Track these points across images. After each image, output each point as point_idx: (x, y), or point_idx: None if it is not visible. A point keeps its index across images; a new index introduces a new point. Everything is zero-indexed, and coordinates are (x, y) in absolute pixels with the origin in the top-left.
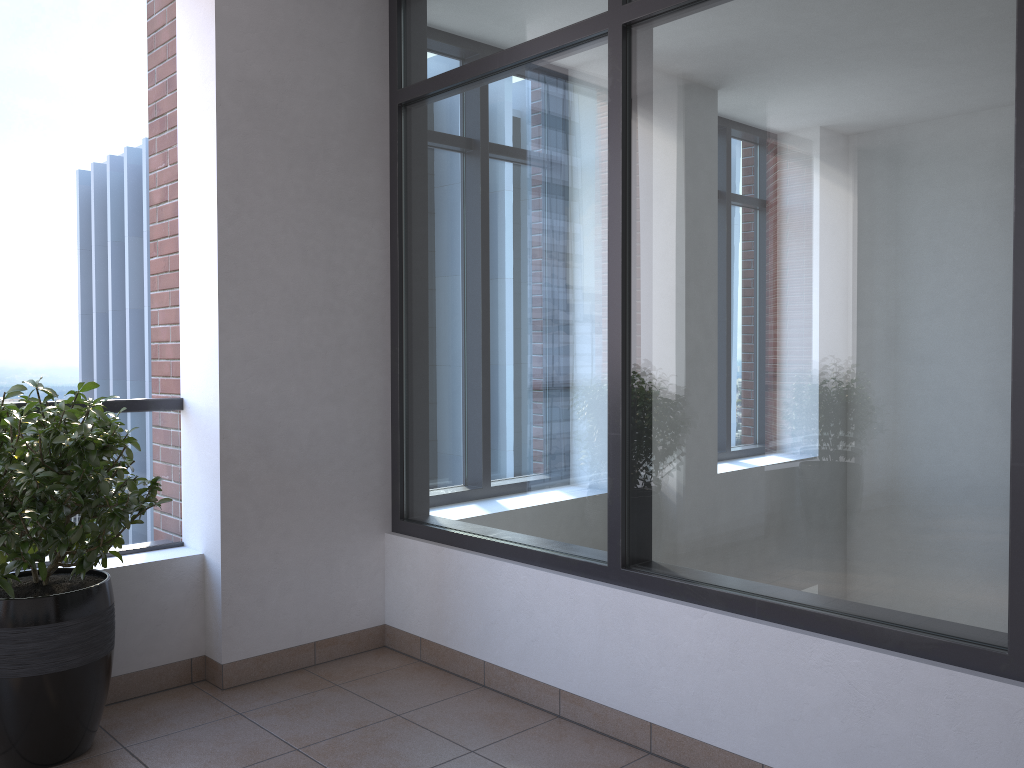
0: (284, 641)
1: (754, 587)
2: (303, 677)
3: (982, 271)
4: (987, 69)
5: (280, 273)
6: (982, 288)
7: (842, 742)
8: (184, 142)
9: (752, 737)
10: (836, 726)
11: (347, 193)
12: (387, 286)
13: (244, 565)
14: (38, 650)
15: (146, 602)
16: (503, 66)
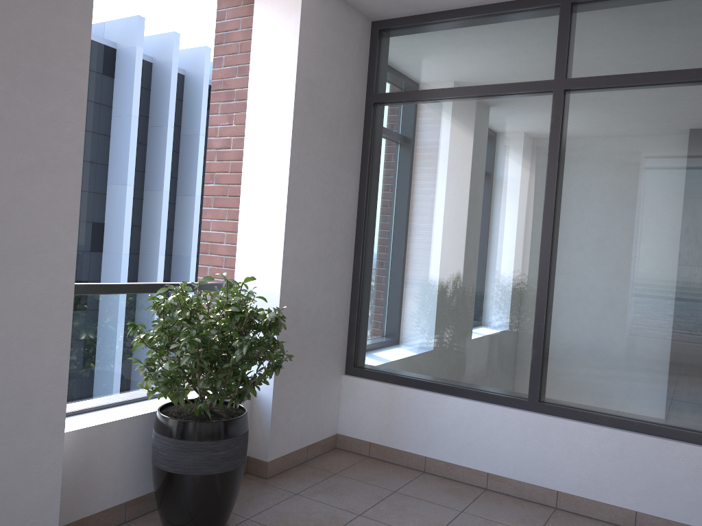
0: (295, 446)
1: (631, 414)
2: (308, 469)
3: None
4: None
5: (312, 206)
6: None
7: (690, 497)
8: (254, 112)
9: (630, 497)
10: (687, 489)
11: (344, 156)
12: (355, 217)
13: (282, 396)
14: (225, 455)
15: None
16: (467, 96)
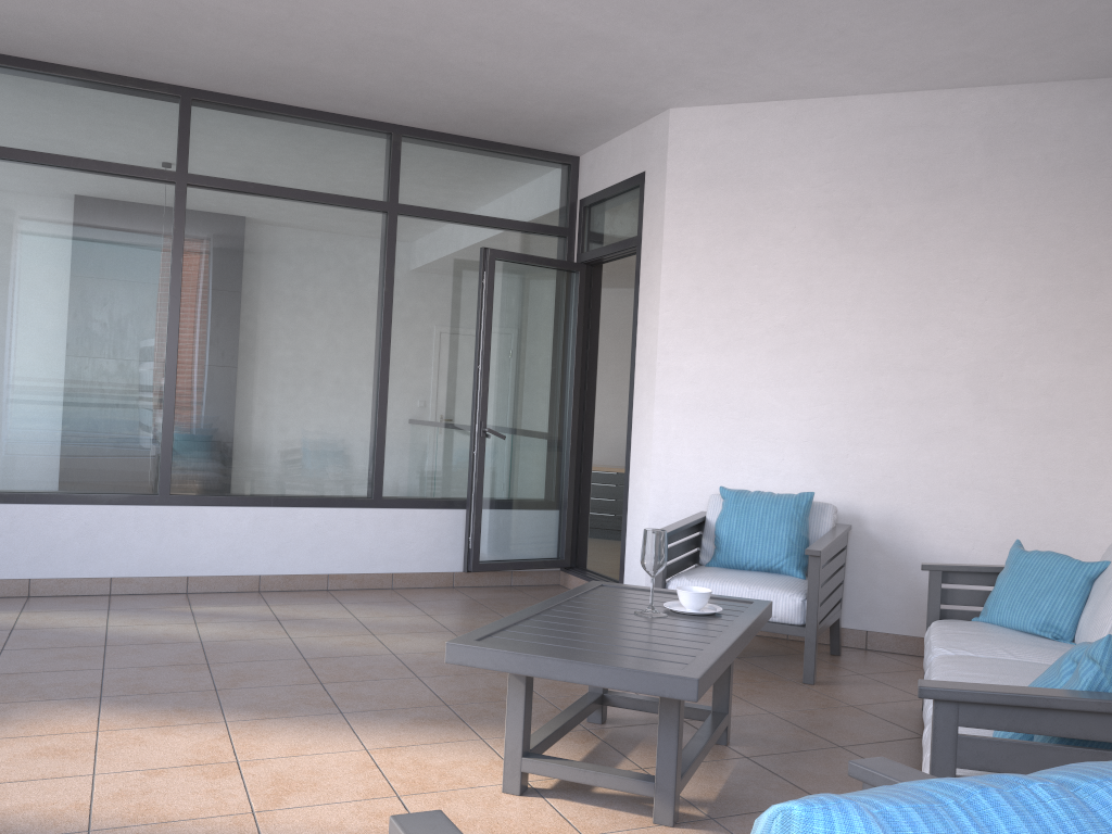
0: None
1: (22, 488)
2: None
3: (153, 335)
4: (159, 251)
5: None
6: (153, 343)
7: (80, 553)
8: None
9: (24, 566)
10: (77, 546)
11: None
12: None
13: None
14: None
15: None
16: None
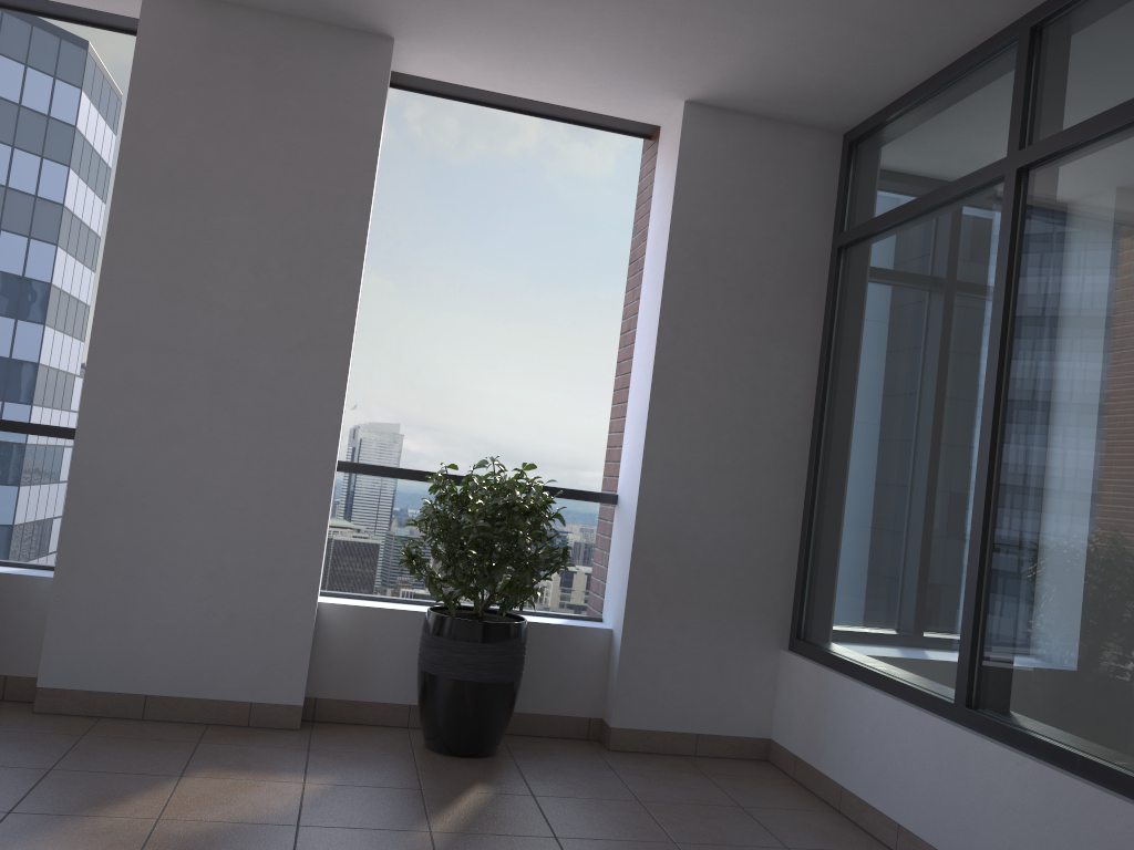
0: (668, 724)
1: (1080, 742)
2: (678, 760)
3: None
4: None
5: (705, 394)
6: None
7: None
8: (645, 281)
9: None
10: None
11: (778, 327)
12: (810, 414)
13: (641, 645)
14: (463, 660)
15: (560, 658)
16: (919, 210)
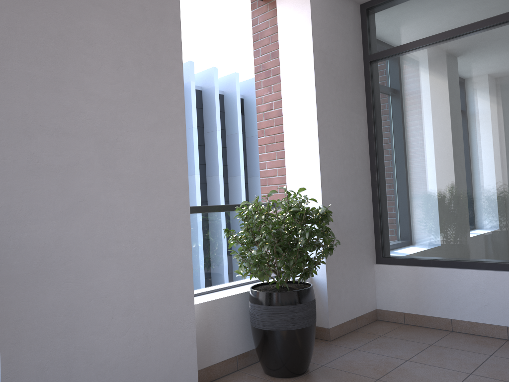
0: (347, 317)
1: None
2: (359, 334)
3: None
4: None
5: (336, 140)
6: None
7: None
8: (286, 80)
9: None
10: None
11: (353, 102)
12: (367, 146)
13: (333, 279)
14: (301, 316)
15: None
16: (443, 39)
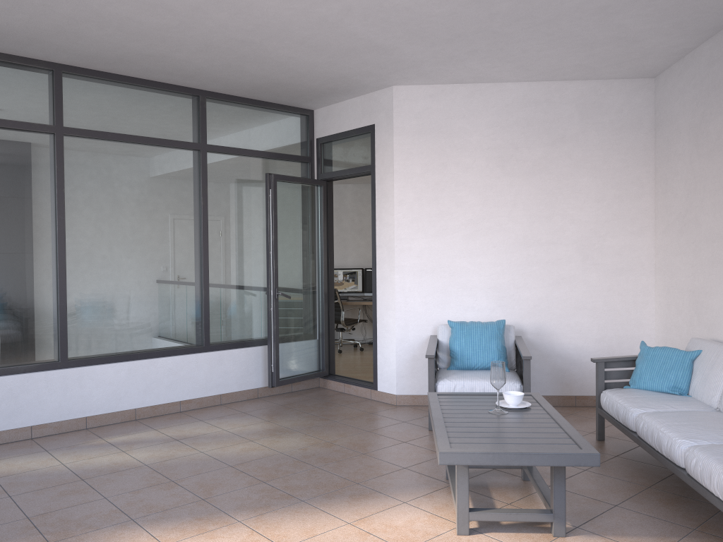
0: None
1: None
2: None
3: (47, 246)
4: (46, 184)
5: None
6: (47, 251)
7: (7, 411)
8: None
9: None
10: (4, 406)
11: None
12: None
13: None
14: None
15: None
16: None
